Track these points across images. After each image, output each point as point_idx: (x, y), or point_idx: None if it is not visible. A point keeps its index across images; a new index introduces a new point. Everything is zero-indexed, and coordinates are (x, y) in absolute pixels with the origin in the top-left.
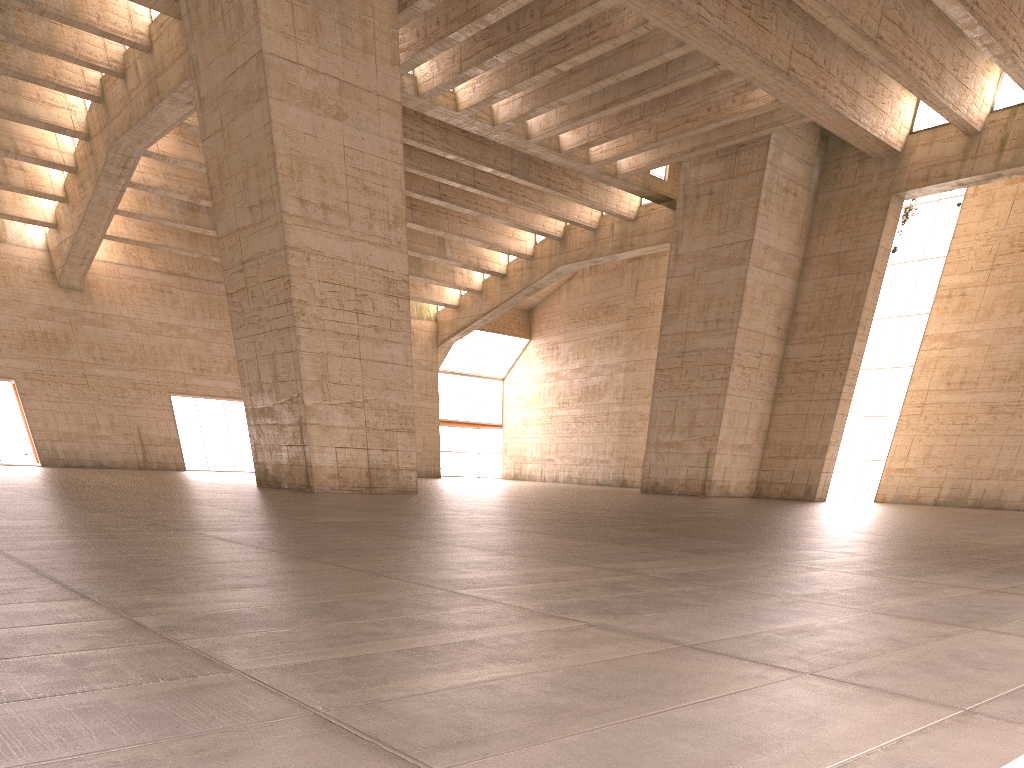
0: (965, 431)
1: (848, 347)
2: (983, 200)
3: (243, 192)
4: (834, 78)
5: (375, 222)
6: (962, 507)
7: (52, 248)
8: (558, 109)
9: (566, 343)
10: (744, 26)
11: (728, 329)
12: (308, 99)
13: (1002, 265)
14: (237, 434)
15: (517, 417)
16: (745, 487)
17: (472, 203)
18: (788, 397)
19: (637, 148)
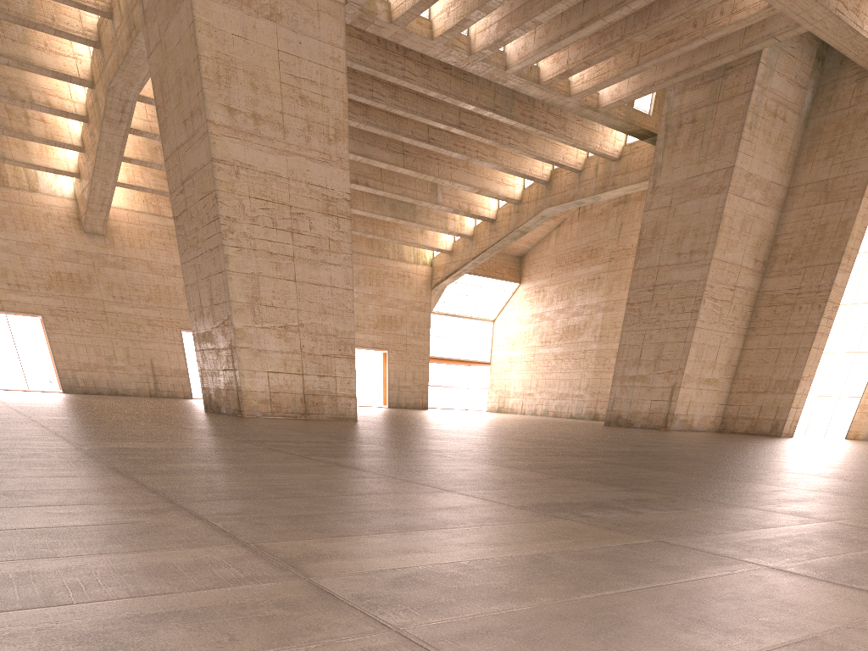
0: None
1: (830, 278)
2: None
3: (178, 106)
4: None
5: (313, 135)
6: None
7: (78, 197)
8: (536, 34)
9: (552, 286)
10: None
11: (702, 260)
12: None
13: None
14: None
15: (504, 355)
16: (709, 421)
17: (460, 147)
18: (761, 331)
19: (618, 75)
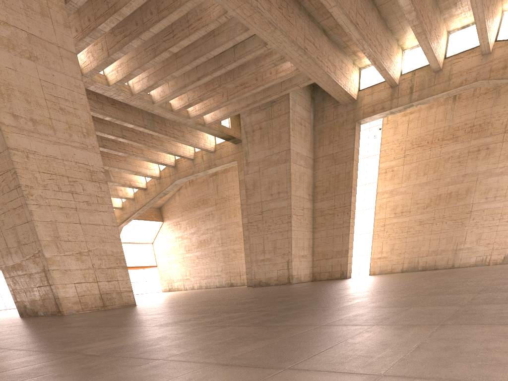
0: (409, 235)
1: (348, 199)
2: (392, 125)
3: None
4: (325, 56)
5: (73, 132)
6: (416, 271)
7: None
8: (169, 84)
9: (184, 221)
10: (281, 19)
11: (285, 196)
12: (4, 43)
13: (409, 154)
14: (4, 288)
15: (164, 260)
16: (308, 276)
17: (122, 149)
18: (320, 228)
19: (217, 106)
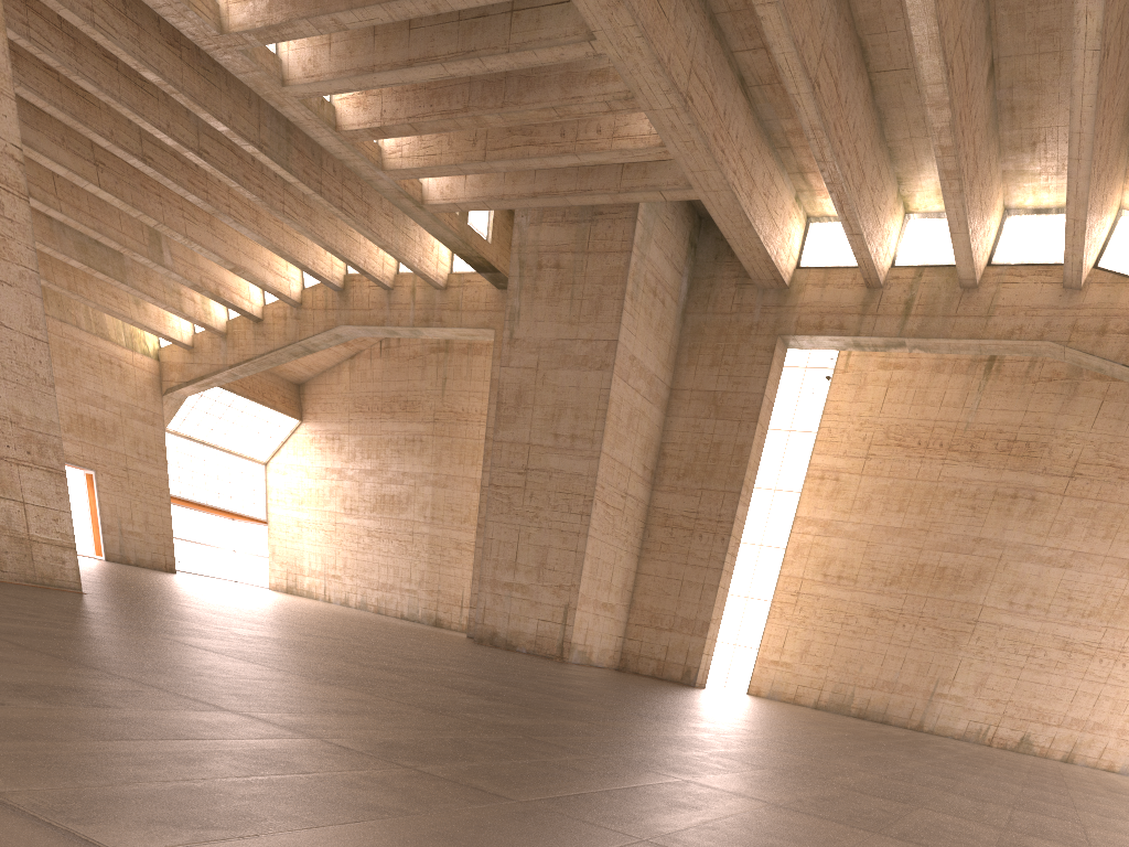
0: (845, 631)
1: (731, 508)
2: (855, 379)
3: None
4: (733, 145)
5: None
6: (845, 715)
7: None
8: (333, 49)
9: (352, 435)
10: None
11: (588, 451)
12: None
13: (878, 456)
14: None
15: (288, 515)
16: (609, 656)
17: (200, 189)
18: (658, 555)
19: (456, 164)
